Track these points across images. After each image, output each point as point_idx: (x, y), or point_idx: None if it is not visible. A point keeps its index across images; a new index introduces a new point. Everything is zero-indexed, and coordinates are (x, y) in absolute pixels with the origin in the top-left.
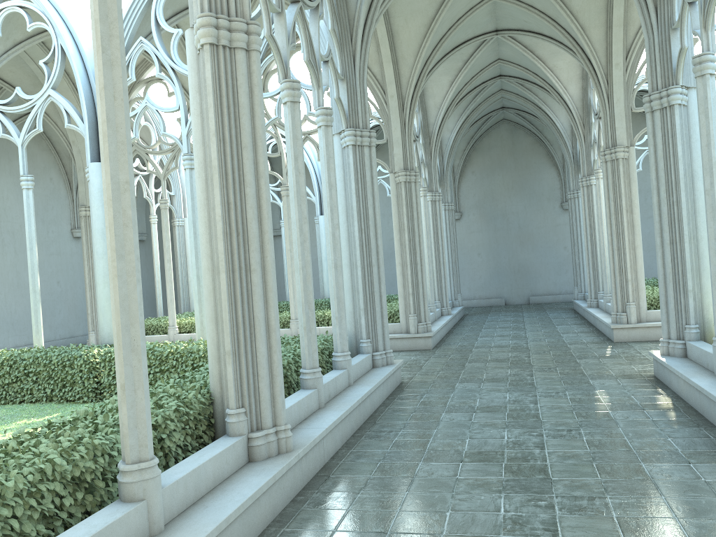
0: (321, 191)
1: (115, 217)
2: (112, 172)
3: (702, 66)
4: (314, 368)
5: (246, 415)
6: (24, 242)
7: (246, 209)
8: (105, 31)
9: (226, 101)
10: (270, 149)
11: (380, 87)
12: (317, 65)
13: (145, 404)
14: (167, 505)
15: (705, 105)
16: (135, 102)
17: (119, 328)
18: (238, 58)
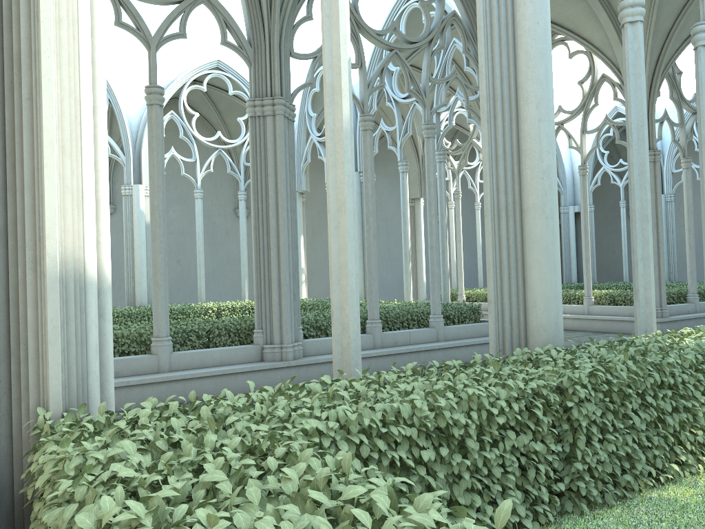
0: (663, 168)
1: (151, 222)
2: (151, 201)
3: (693, 38)
4: (373, 320)
5: (263, 334)
6: (394, 227)
7: (269, 212)
8: (150, 135)
9: (258, 149)
10: (611, 131)
11: (616, 70)
12: (420, 91)
13: (161, 311)
14: (174, 362)
15: (698, 79)
16: (441, 113)
17: (152, 274)
18: (267, 121)
